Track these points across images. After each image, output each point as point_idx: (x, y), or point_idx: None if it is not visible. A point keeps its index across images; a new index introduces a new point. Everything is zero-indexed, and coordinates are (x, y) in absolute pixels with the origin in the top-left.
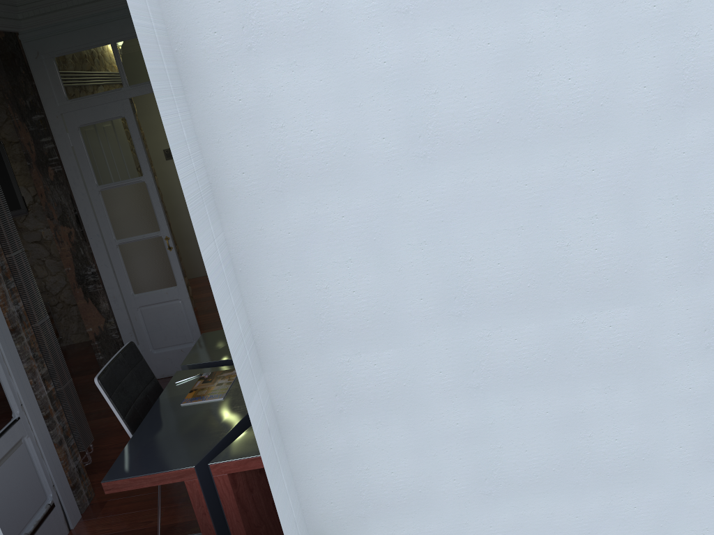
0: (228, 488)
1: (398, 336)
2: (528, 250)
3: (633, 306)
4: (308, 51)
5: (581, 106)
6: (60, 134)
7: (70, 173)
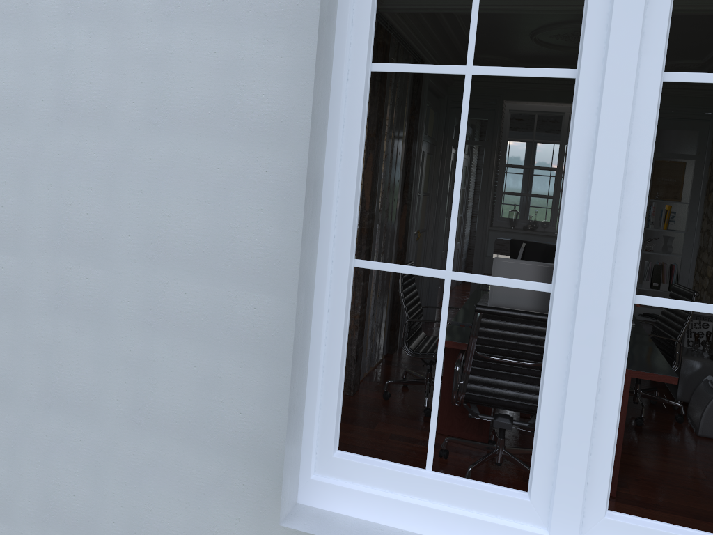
0: None
1: None
2: None
3: (17, 258)
4: None
5: (8, 102)
6: None
7: None
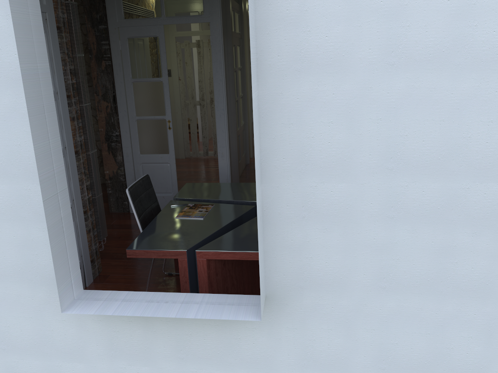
0: (204, 268)
1: (350, 176)
2: (443, 135)
3: None
4: None
5: None
6: (114, 40)
7: (116, 67)
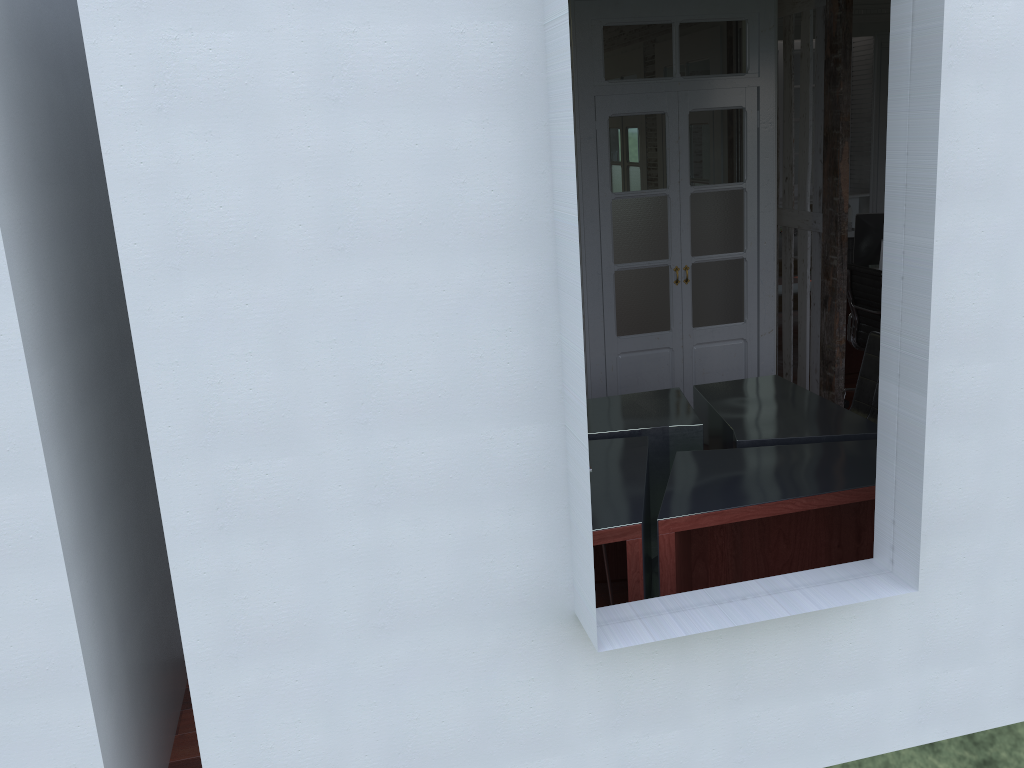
0: (671, 550)
1: (997, 351)
2: None
3: None
4: (993, 77)
5: None
6: None
7: None
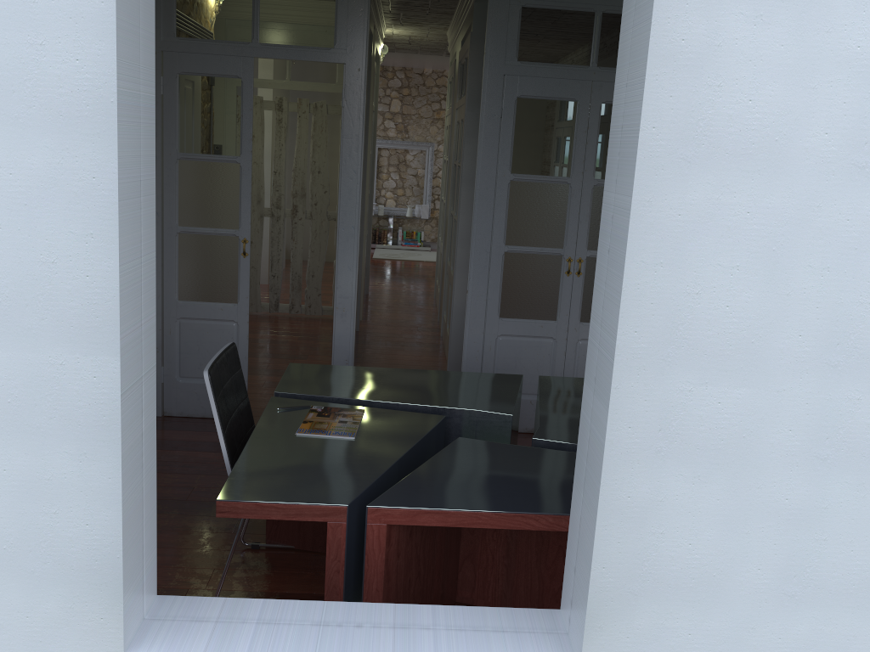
0: (380, 544)
1: (758, 374)
2: None
3: None
4: (780, 7)
5: None
6: None
7: None
